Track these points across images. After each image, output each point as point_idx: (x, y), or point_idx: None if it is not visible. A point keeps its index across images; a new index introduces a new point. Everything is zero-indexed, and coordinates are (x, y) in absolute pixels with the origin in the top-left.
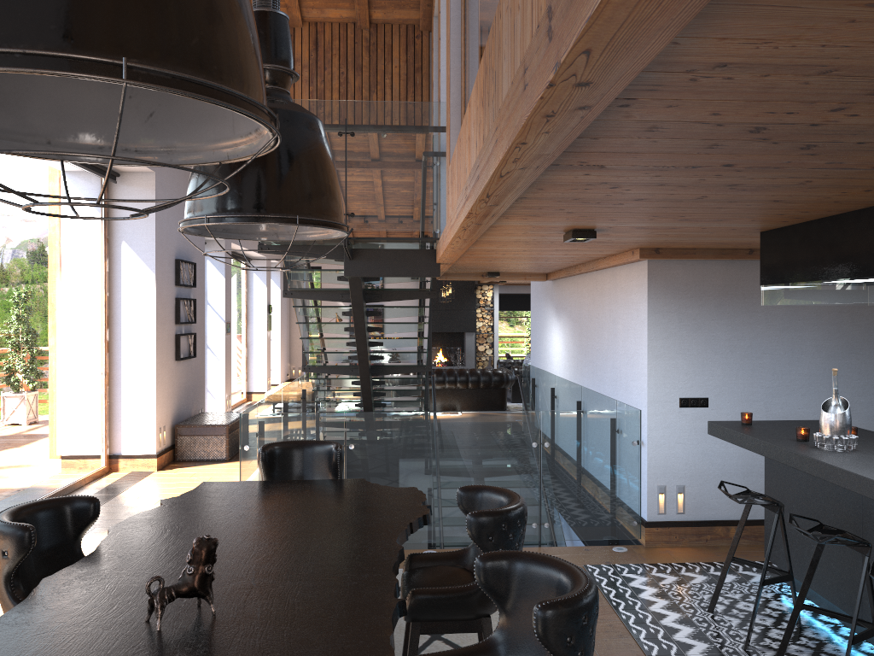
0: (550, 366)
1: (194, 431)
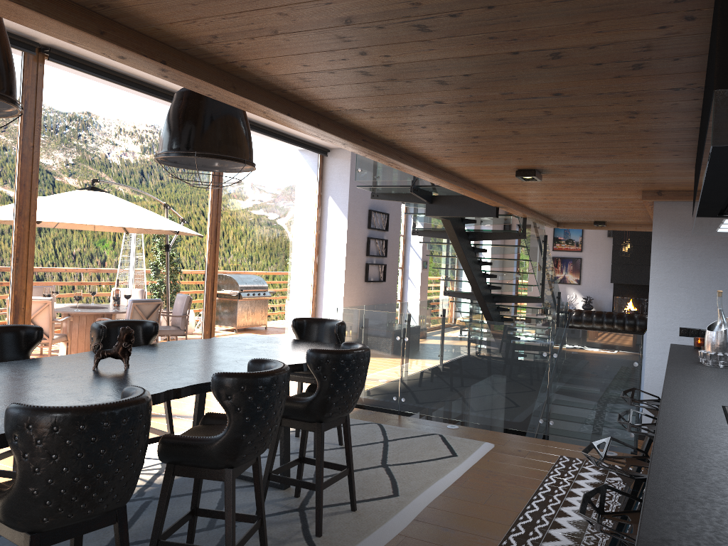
0: None
1: None
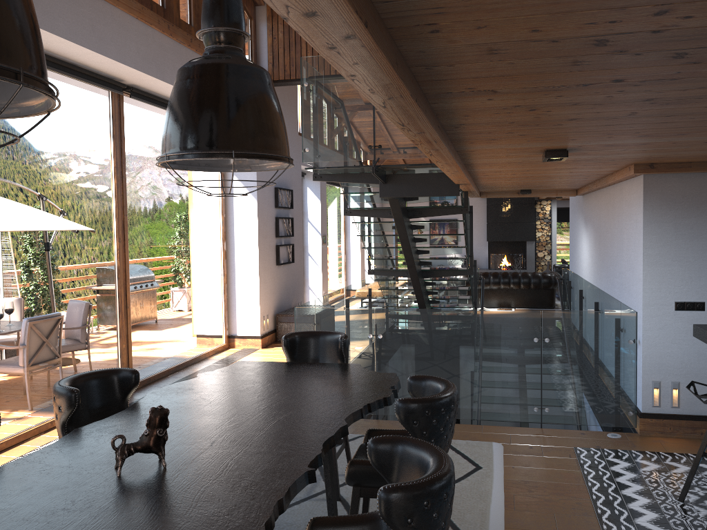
0: (581, 271)
1: (289, 319)
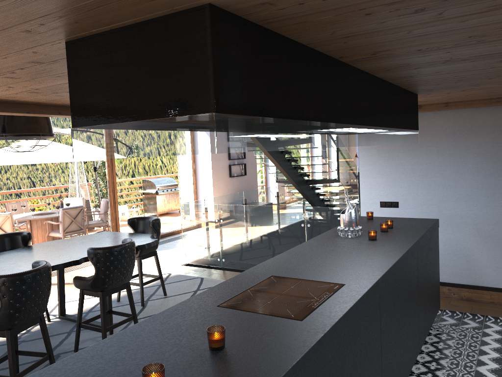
0: None
1: None
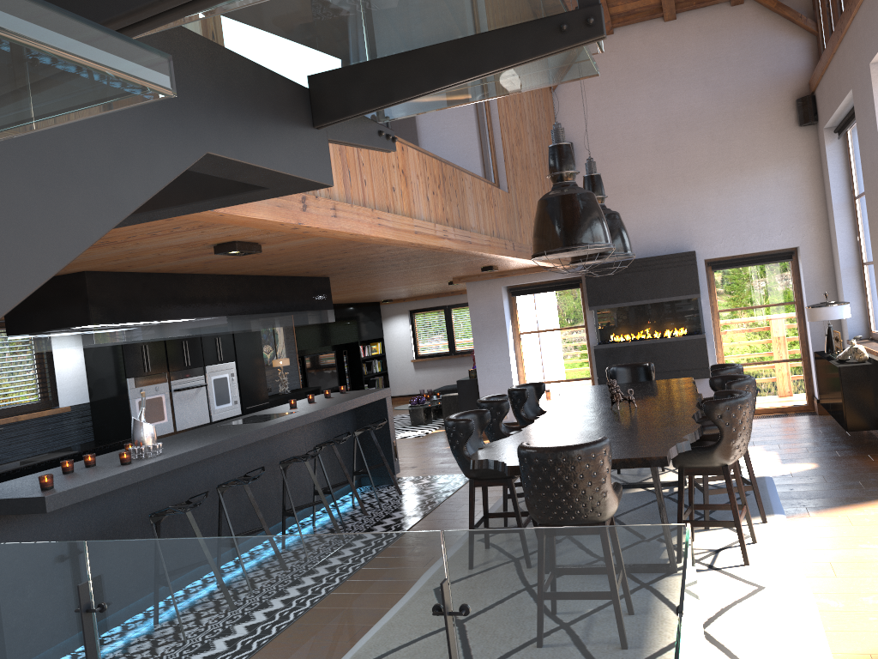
0: None
1: None
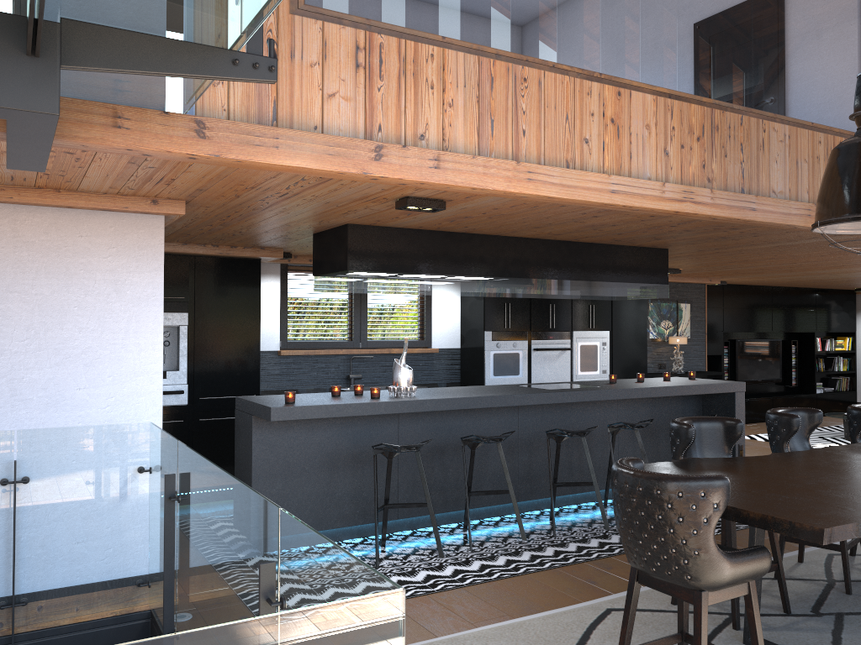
0: None
1: None
